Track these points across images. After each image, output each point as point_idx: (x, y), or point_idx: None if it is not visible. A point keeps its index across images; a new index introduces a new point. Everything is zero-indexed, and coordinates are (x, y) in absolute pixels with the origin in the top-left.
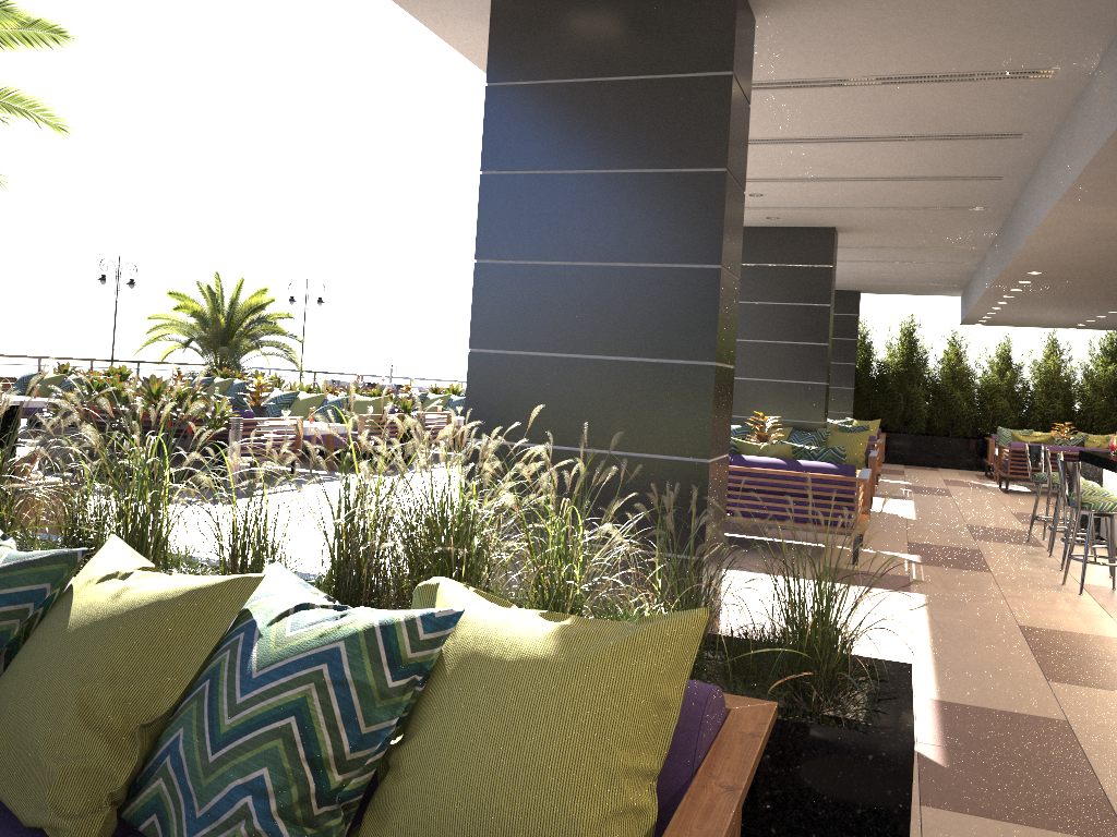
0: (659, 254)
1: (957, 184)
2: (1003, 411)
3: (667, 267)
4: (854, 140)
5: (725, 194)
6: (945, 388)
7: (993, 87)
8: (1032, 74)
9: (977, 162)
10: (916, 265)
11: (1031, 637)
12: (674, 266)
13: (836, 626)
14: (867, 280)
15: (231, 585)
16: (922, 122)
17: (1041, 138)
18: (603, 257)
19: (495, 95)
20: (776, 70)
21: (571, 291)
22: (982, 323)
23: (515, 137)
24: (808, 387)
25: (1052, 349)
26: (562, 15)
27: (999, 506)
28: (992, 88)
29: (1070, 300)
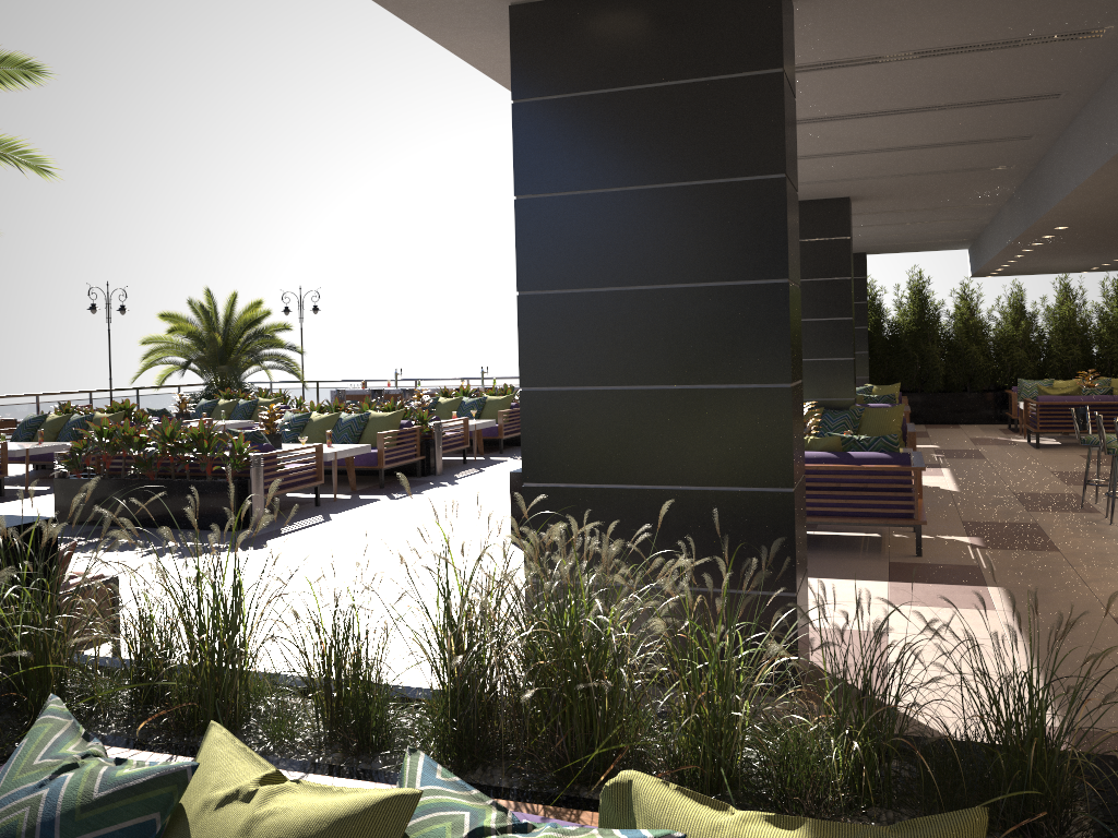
0: (719, 272)
1: (982, 147)
2: (1020, 362)
3: (729, 285)
4: (882, 114)
5: (787, 202)
6: (960, 343)
7: (1037, 51)
8: (1082, 35)
9: (1008, 125)
10: (928, 224)
11: None
12: (737, 283)
13: (1053, 743)
14: (875, 242)
15: (384, 808)
16: (956, 91)
17: (1079, 96)
18: (658, 279)
19: (523, 112)
20: (808, 53)
21: (625, 318)
22: (993, 274)
23: (549, 157)
24: (835, 364)
25: (1065, 294)
26: (589, 21)
27: (1037, 465)
28: (1036, 52)
29: (1090, 248)
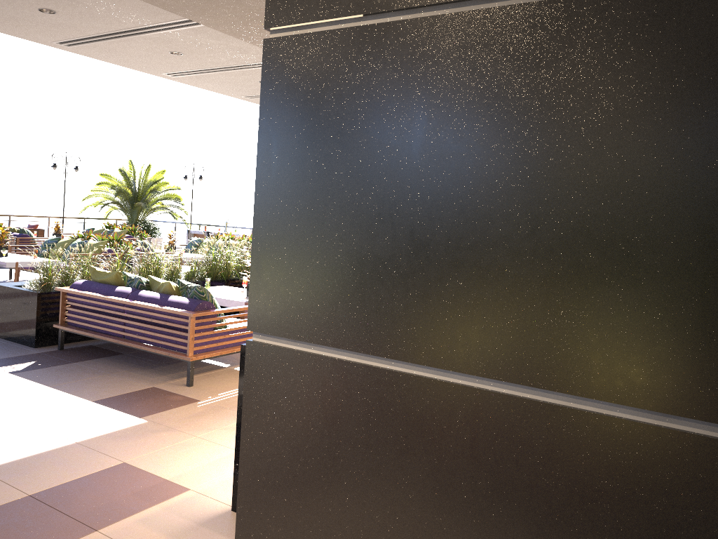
0: None
1: None
2: None
3: None
4: (194, 22)
5: None
6: None
7: None
8: None
9: None
10: None
11: (86, 478)
12: None
13: None
14: None
15: None
16: None
17: None
18: None
19: None
20: None
21: None
22: None
23: None
24: None
25: None
26: None
27: None
28: None
29: None
